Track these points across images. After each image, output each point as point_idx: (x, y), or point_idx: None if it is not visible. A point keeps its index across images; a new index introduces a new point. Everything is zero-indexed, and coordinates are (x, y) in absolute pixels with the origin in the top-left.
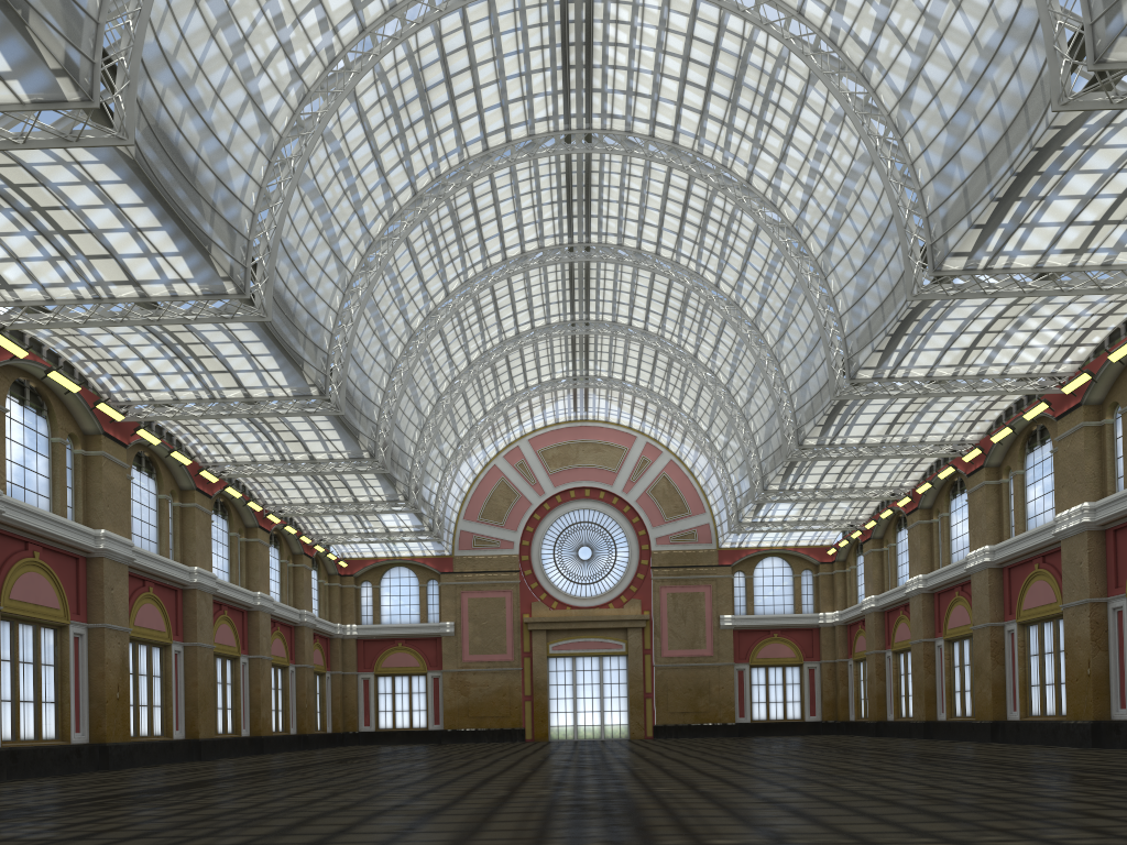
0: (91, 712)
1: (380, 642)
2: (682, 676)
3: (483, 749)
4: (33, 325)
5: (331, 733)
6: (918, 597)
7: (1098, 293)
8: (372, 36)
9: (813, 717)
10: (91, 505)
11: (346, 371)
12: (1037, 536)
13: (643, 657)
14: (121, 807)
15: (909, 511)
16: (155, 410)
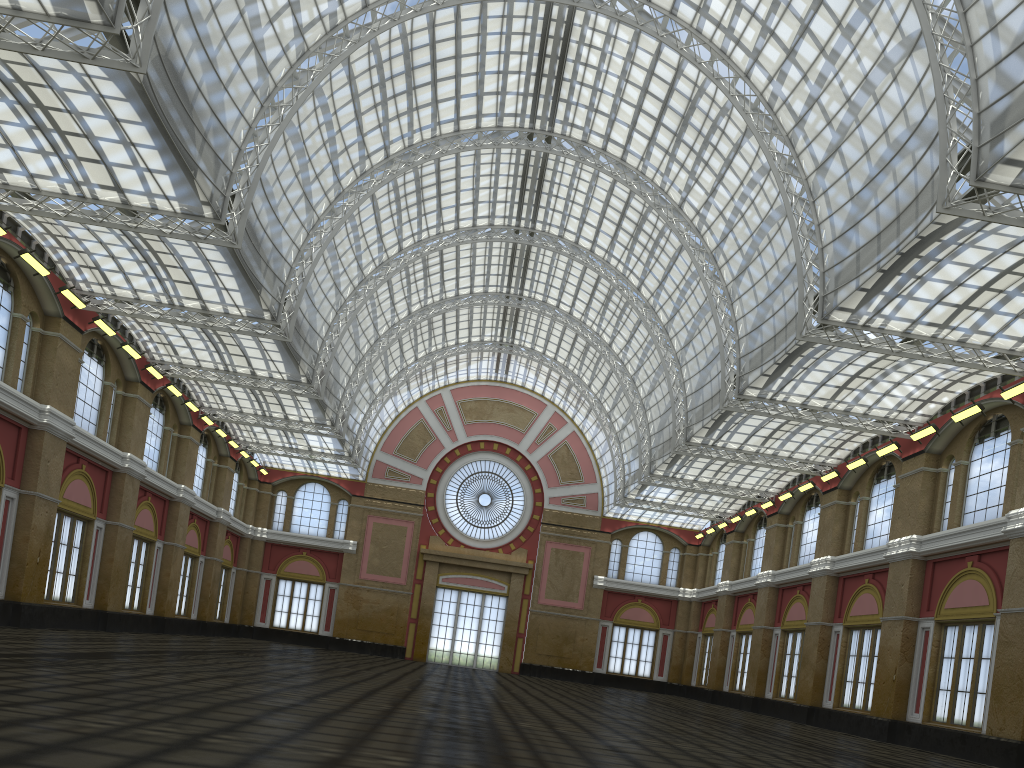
0: (11, 571)
1: (286, 548)
2: (553, 623)
3: (367, 661)
4: (16, 208)
5: (228, 623)
6: (765, 589)
7: (952, 363)
8: (372, 12)
9: (660, 678)
10: (41, 381)
11: (299, 303)
12: (871, 555)
13: (521, 601)
14: (41, 667)
15: (770, 513)
16: (116, 305)
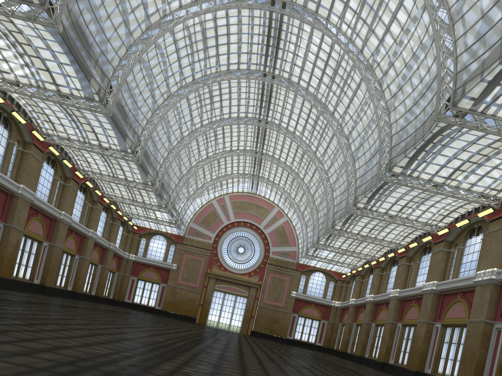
0: None
1: (143, 265)
2: (269, 312)
3: (171, 321)
4: (8, 90)
5: (111, 299)
6: (369, 304)
7: (452, 197)
8: (186, 10)
9: (319, 344)
10: (20, 173)
11: (145, 145)
12: (416, 290)
13: (254, 300)
14: None
15: (375, 267)
16: (59, 140)
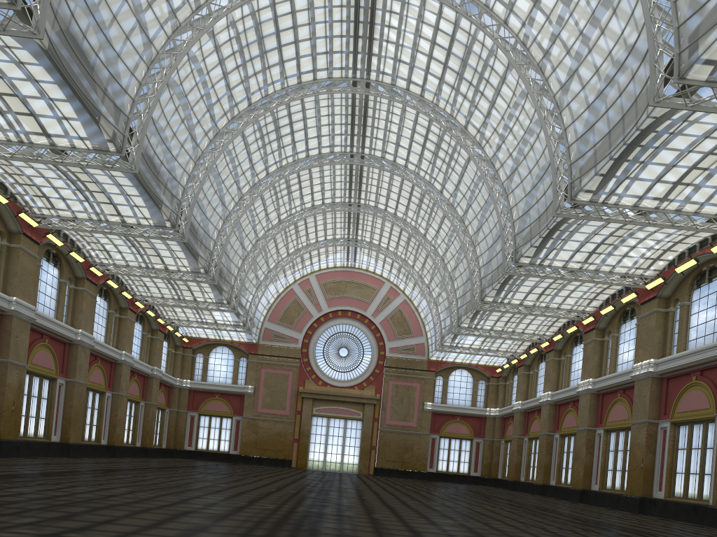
0: None
1: (204, 393)
2: (396, 437)
3: (259, 471)
4: None
5: (165, 448)
6: (547, 406)
7: (671, 227)
8: None
9: (476, 473)
10: (9, 280)
11: (191, 214)
12: (621, 376)
13: (372, 423)
14: None
15: (547, 350)
16: (60, 223)
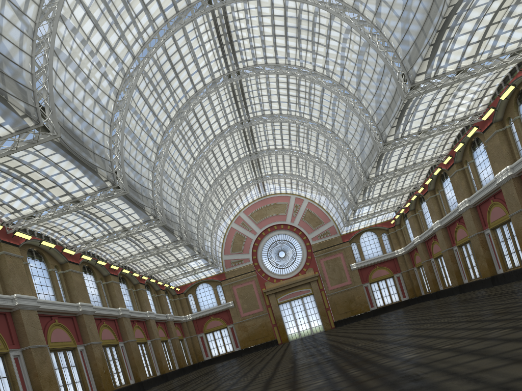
0: (95, 381)
1: (202, 318)
2: (340, 296)
3: (263, 352)
4: (31, 224)
5: (193, 364)
6: (439, 231)
7: (489, 71)
8: (137, 59)
9: (405, 298)
10: (71, 293)
11: (162, 205)
12: (488, 187)
13: (320, 293)
14: None
15: (424, 193)
16: (87, 245)
